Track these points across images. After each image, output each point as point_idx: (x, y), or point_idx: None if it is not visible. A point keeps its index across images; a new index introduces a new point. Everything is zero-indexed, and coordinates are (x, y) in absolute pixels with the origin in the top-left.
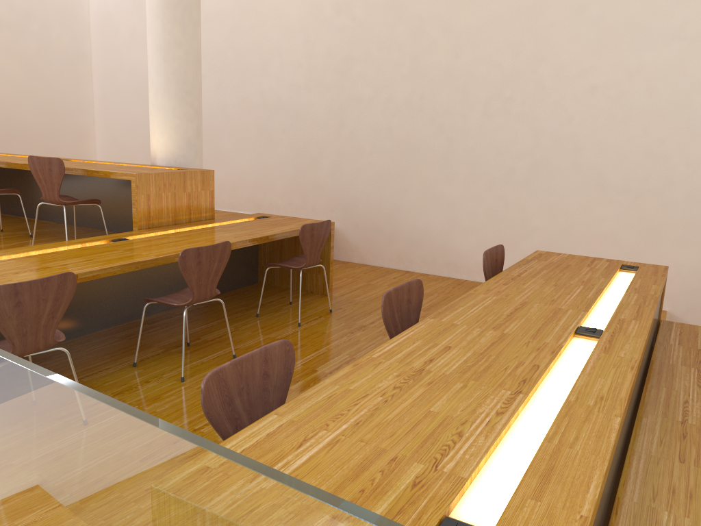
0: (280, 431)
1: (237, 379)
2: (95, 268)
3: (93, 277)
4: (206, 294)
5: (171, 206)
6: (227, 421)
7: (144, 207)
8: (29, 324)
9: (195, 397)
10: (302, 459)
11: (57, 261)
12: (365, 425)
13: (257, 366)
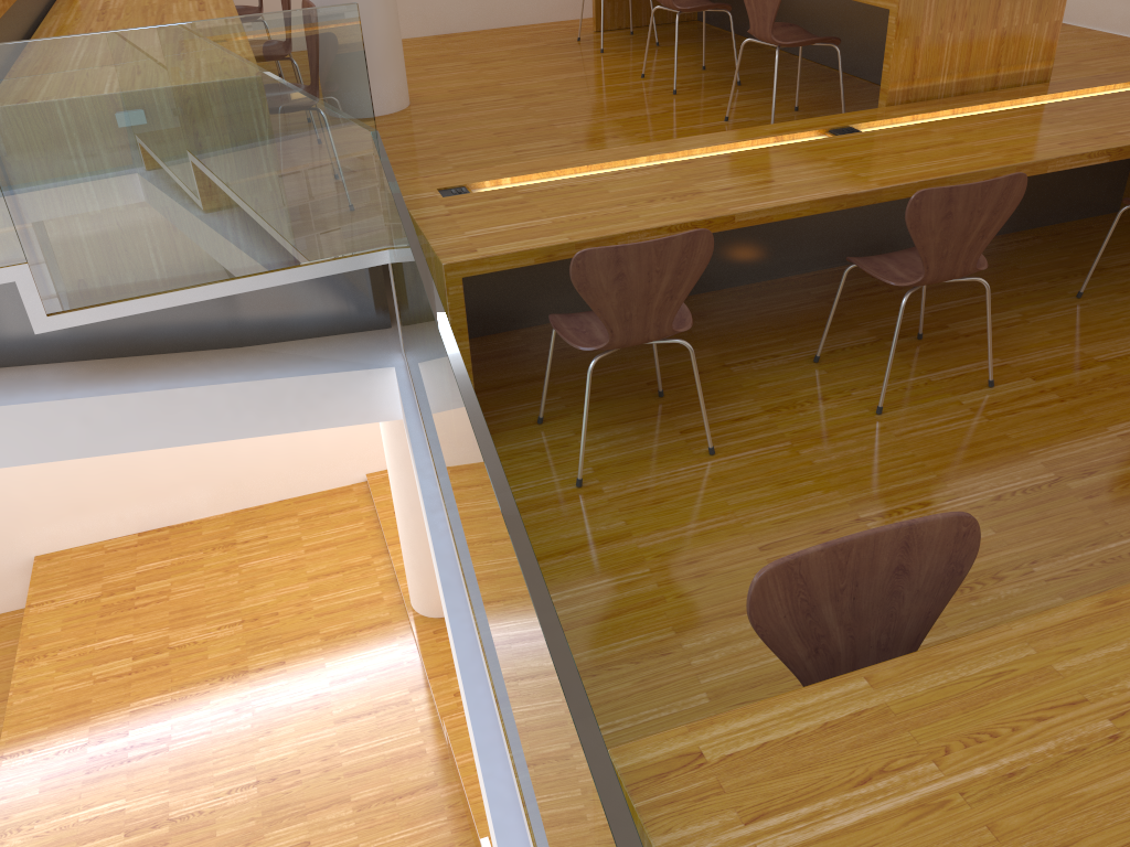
0: (849, 727)
1: (834, 574)
2: (766, 204)
3: (759, 221)
4: (954, 270)
5: (959, 58)
6: (797, 639)
7: (905, 63)
8: (635, 306)
9: (885, 453)
10: (849, 817)
11: (719, 178)
12: (1025, 788)
13: (883, 555)
